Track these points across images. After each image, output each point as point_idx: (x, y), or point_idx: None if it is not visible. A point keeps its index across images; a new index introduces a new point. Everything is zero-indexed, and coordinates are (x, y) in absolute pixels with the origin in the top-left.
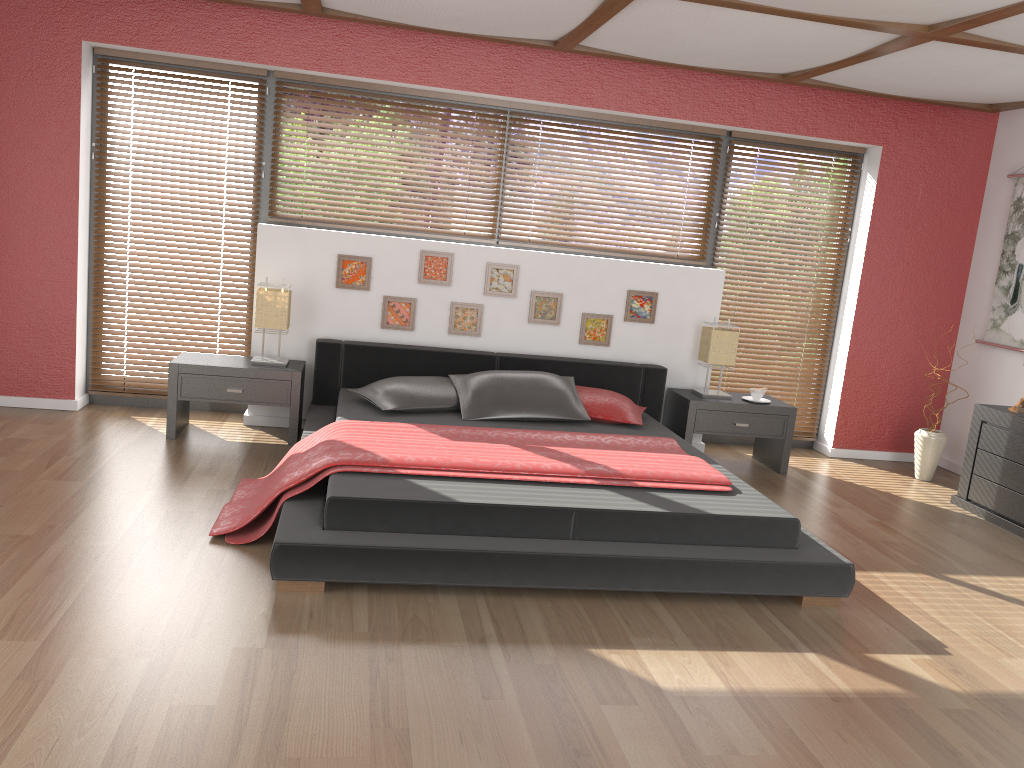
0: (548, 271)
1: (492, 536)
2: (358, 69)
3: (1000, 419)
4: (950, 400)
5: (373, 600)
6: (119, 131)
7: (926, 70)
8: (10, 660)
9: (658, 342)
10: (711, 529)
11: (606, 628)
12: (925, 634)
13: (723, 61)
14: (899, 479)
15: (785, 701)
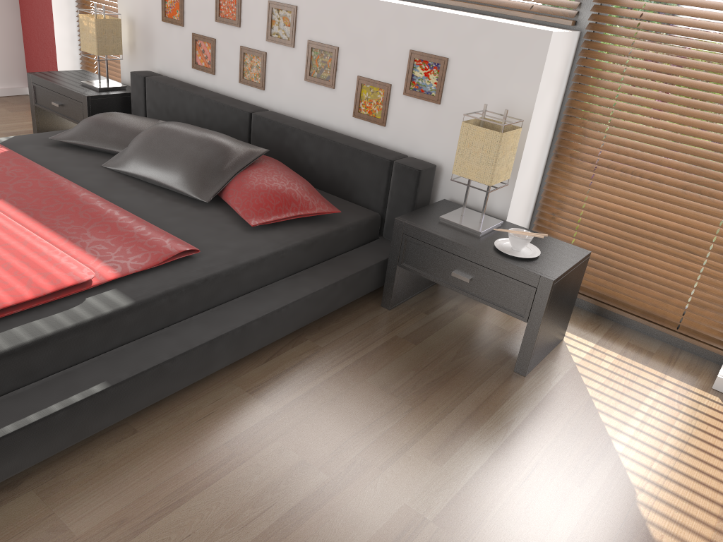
0: (325, 16)
1: None
2: None
3: None
4: None
5: None
6: None
7: None
8: None
9: (444, 132)
10: None
11: None
12: None
13: None
14: None
15: None
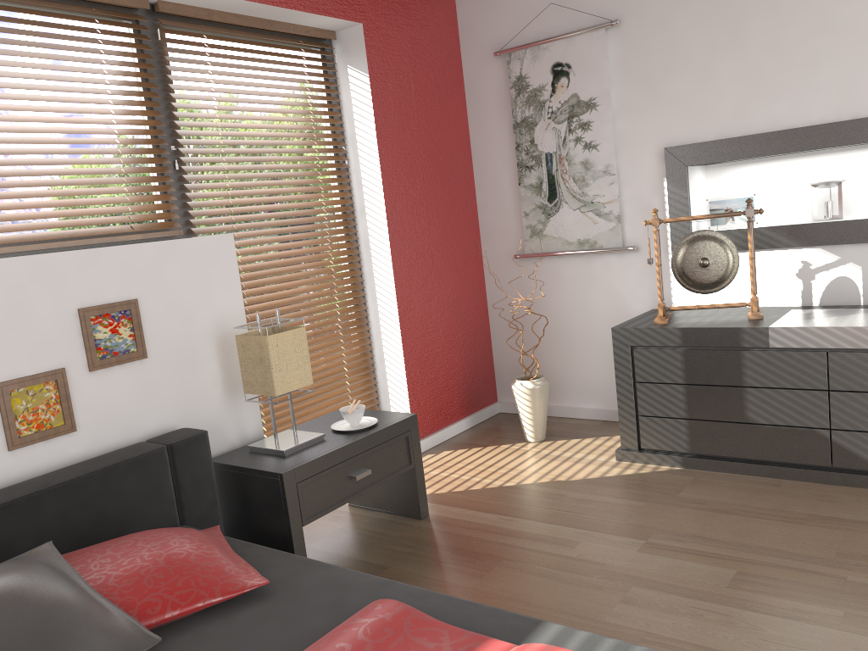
0: None
1: None
2: None
3: (662, 337)
4: (498, 334)
5: None
6: None
7: None
8: None
9: (165, 388)
10: None
11: None
12: None
13: None
14: (523, 452)
15: None
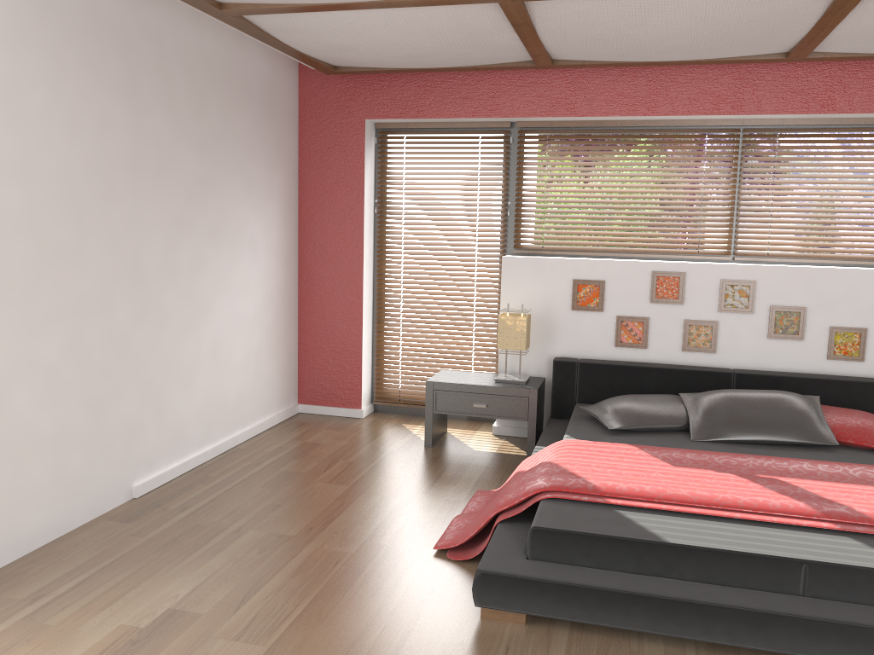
0: (788, 285)
1: (705, 582)
2: (589, 109)
3: None
4: None
5: (573, 640)
6: (394, 188)
7: None
8: None
9: None
10: None
11: None
12: None
13: None
14: None
15: None
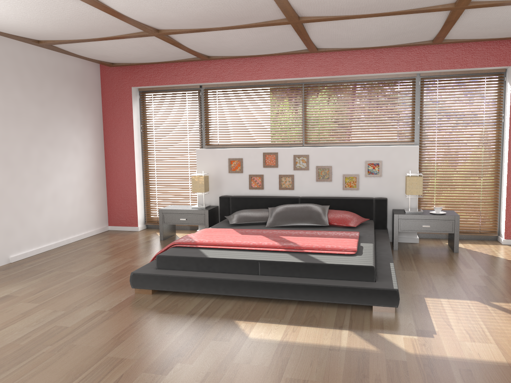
0: (323, 156)
1: (223, 273)
2: (231, 78)
3: None
4: None
5: (167, 298)
6: (149, 119)
7: (489, 23)
8: (24, 308)
9: (385, 186)
10: (326, 271)
11: (254, 313)
12: (431, 327)
13: (383, 41)
14: None
15: (302, 347)
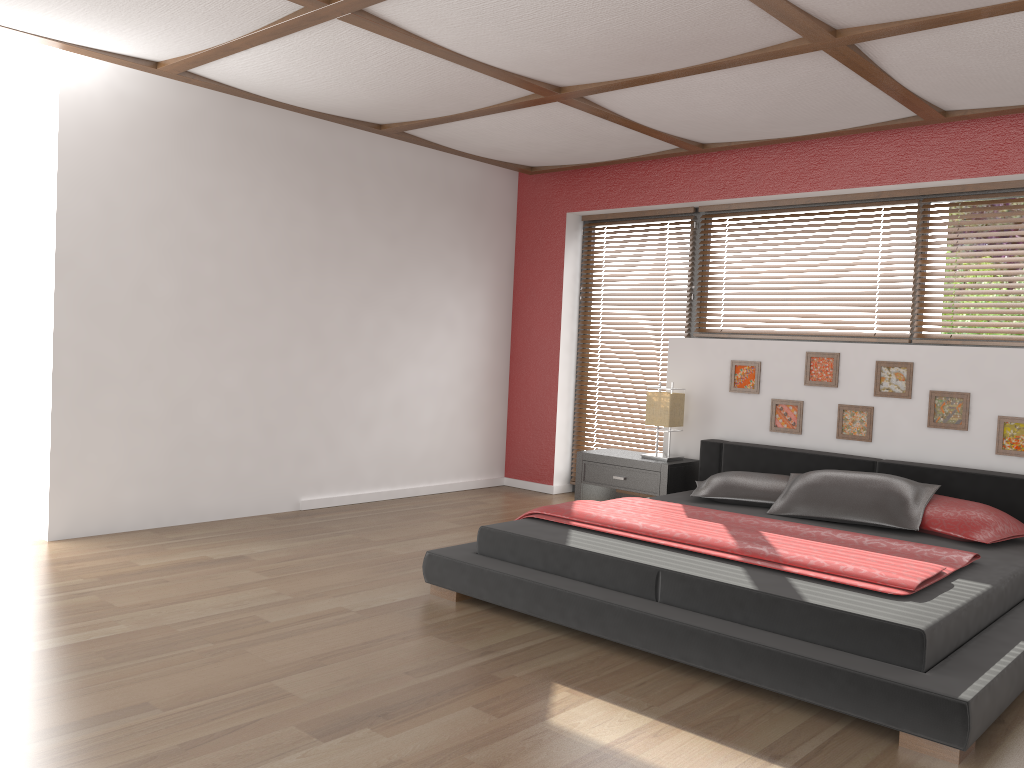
0: (949, 367)
1: (590, 583)
2: (754, 189)
3: None
4: None
5: (476, 613)
6: (595, 275)
7: None
8: (242, 580)
9: None
10: (802, 620)
11: (609, 680)
12: None
13: None
14: None
15: None
